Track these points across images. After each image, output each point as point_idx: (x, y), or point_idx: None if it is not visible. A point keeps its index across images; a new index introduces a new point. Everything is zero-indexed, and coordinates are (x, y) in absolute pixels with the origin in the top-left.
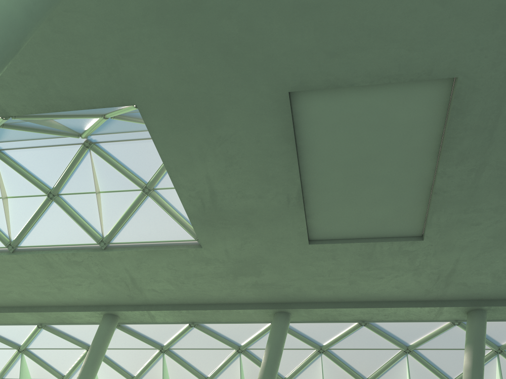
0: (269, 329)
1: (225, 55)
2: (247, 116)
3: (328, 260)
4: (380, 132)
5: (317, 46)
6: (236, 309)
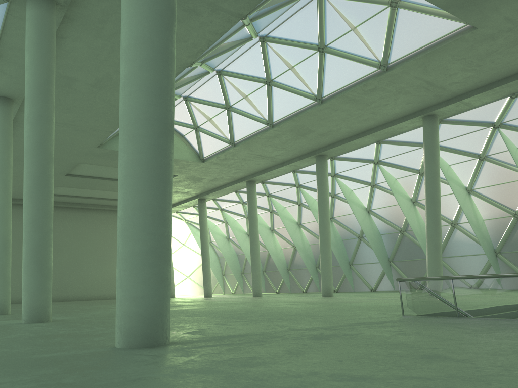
0: None
1: None
2: None
3: None
4: None
5: None
6: None
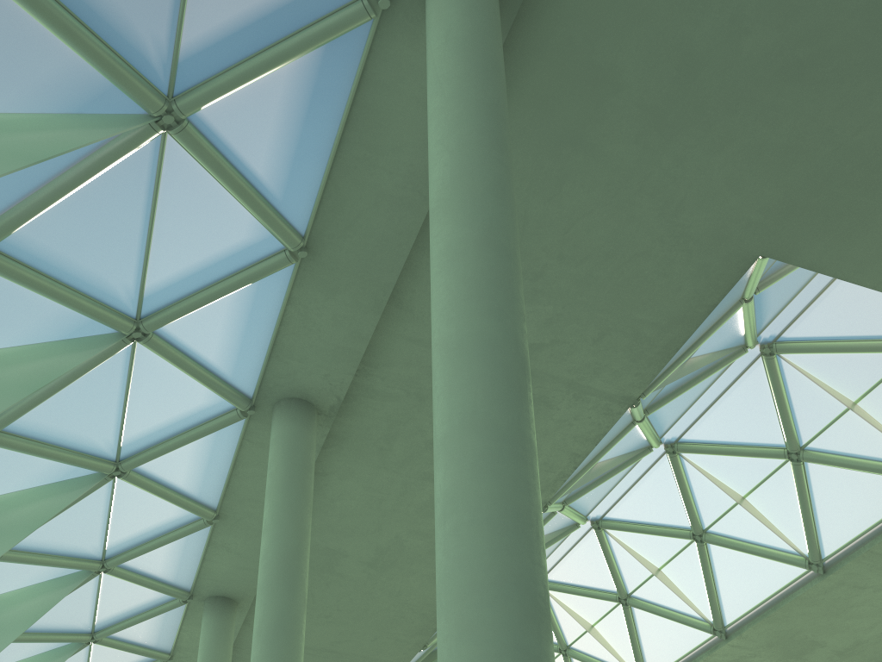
0: None
1: (800, 77)
2: None
3: None
4: None
5: None
6: None
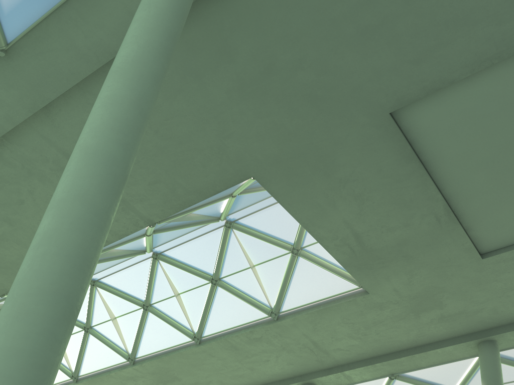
0: (478, 364)
1: (313, 103)
2: (359, 151)
3: (513, 270)
4: (508, 117)
5: (398, 59)
6: (433, 349)
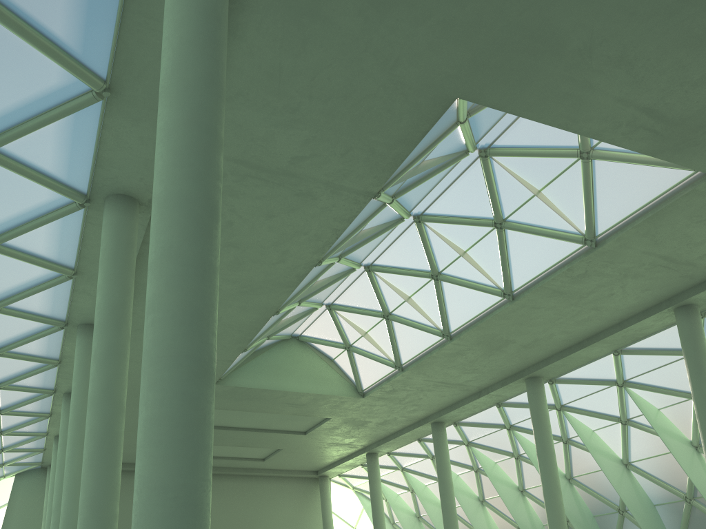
0: None
1: None
2: (583, 2)
3: None
4: None
5: None
6: None
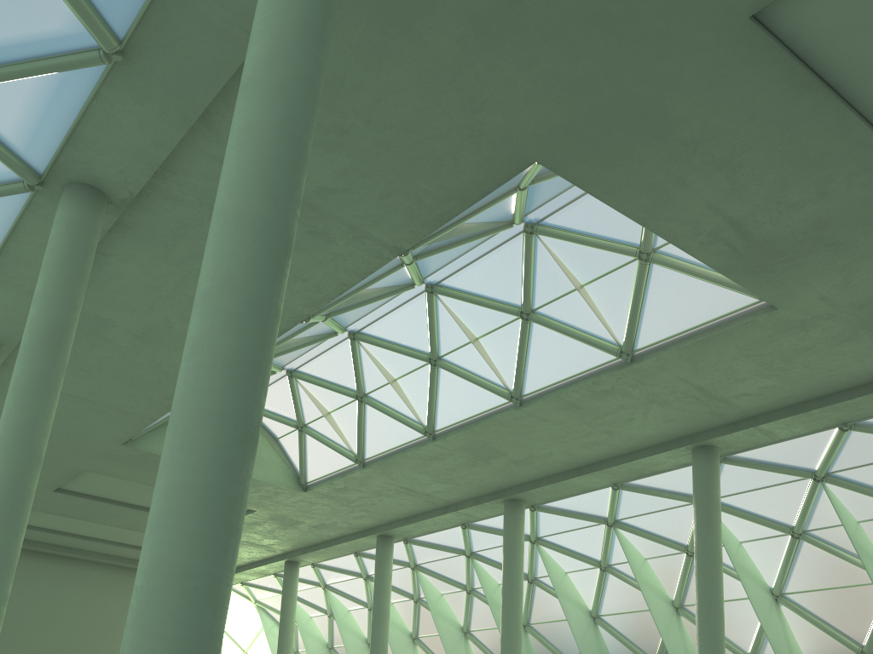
0: None
1: (607, 28)
2: (707, 90)
3: None
4: None
5: None
6: None
